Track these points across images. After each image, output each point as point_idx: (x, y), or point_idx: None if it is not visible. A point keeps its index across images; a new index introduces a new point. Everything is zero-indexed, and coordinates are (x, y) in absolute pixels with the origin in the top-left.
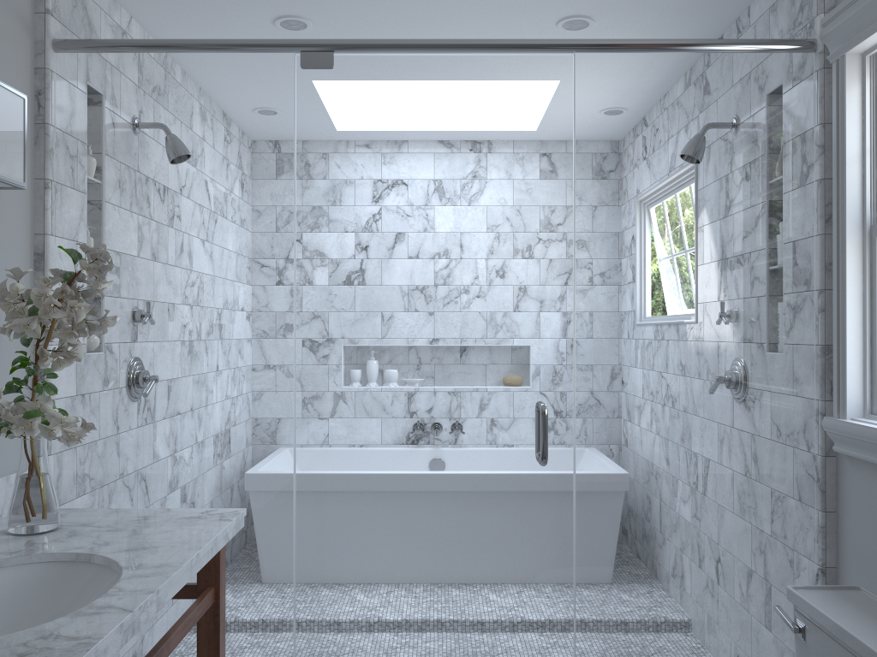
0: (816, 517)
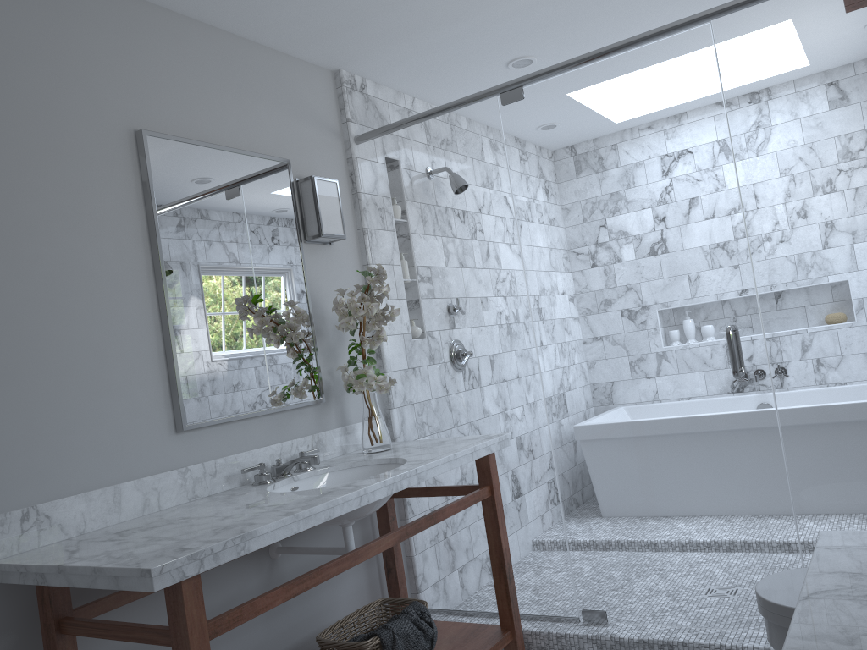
0: None
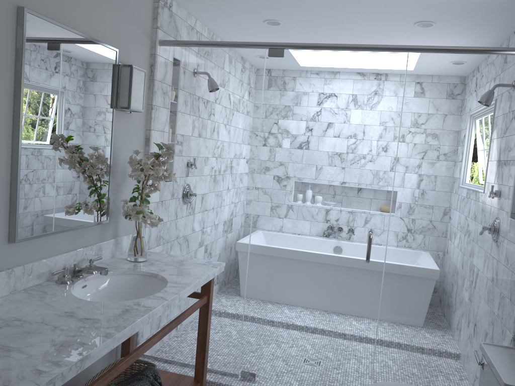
0: None
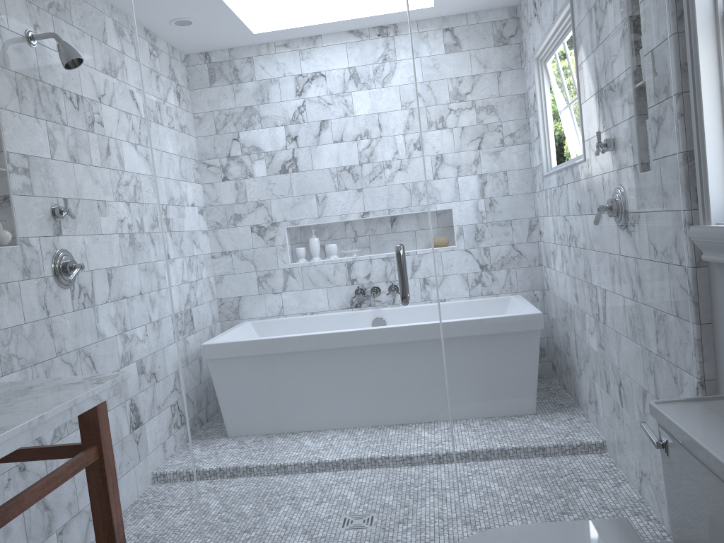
0: (692, 331)
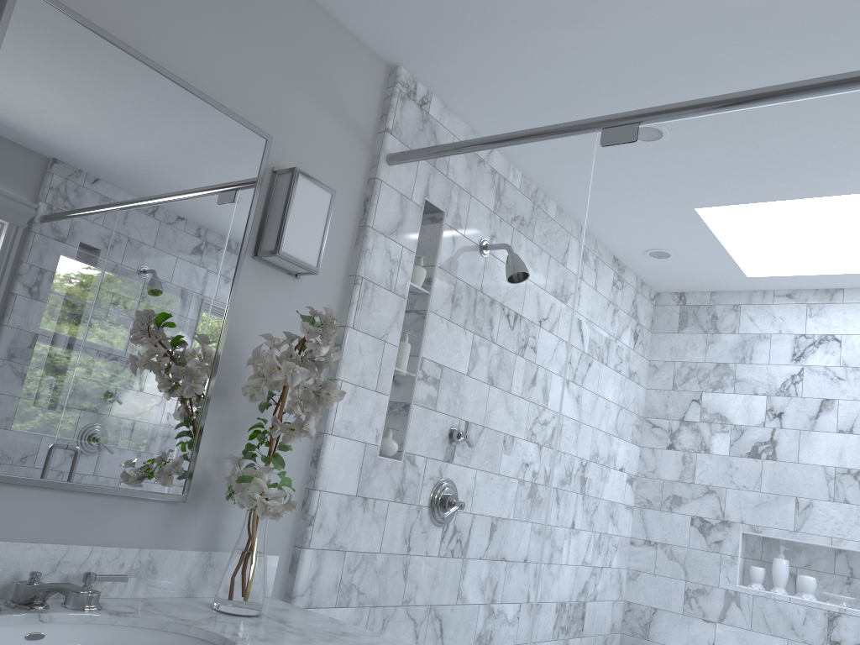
0: None
